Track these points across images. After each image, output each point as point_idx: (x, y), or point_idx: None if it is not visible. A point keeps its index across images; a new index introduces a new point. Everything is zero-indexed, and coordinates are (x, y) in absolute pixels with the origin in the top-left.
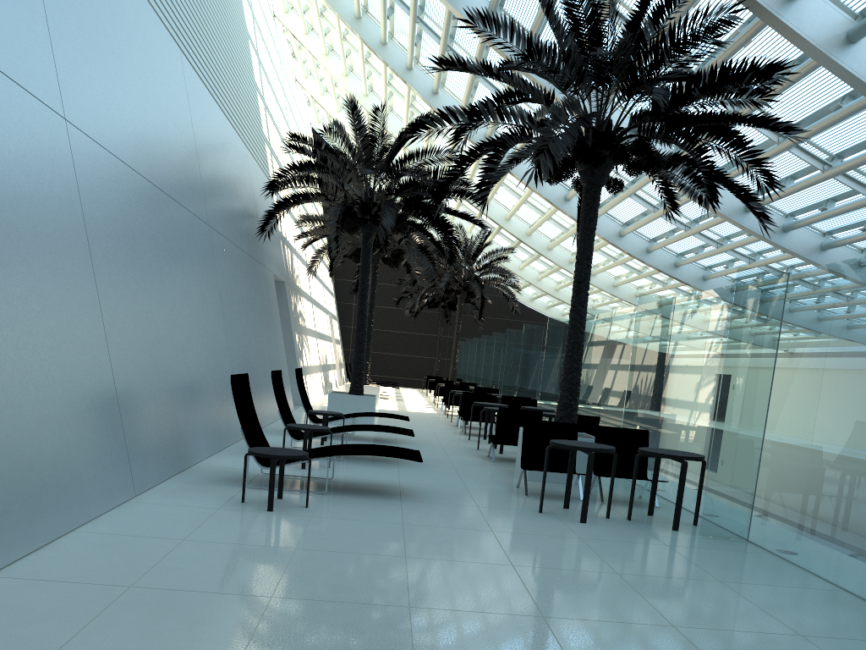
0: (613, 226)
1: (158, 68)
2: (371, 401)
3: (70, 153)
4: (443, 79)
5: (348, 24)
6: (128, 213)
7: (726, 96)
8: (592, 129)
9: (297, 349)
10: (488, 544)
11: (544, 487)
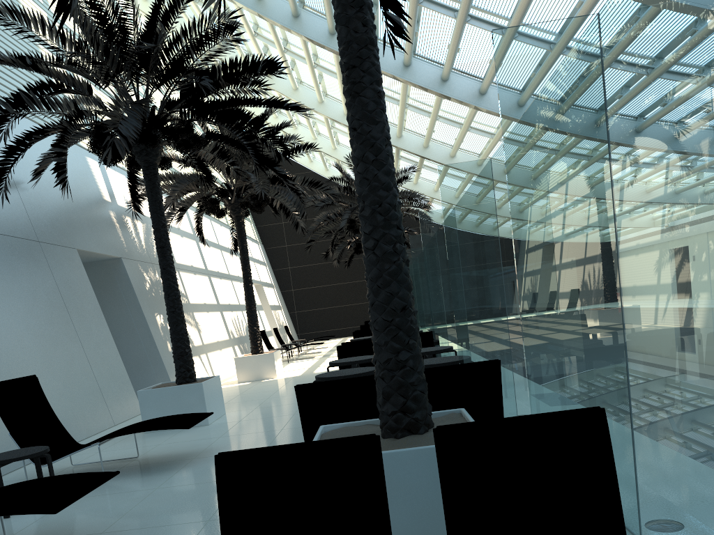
0: None
1: None
2: (197, 390)
3: None
4: None
5: None
6: None
7: None
8: None
9: (159, 333)
10: None
11: None
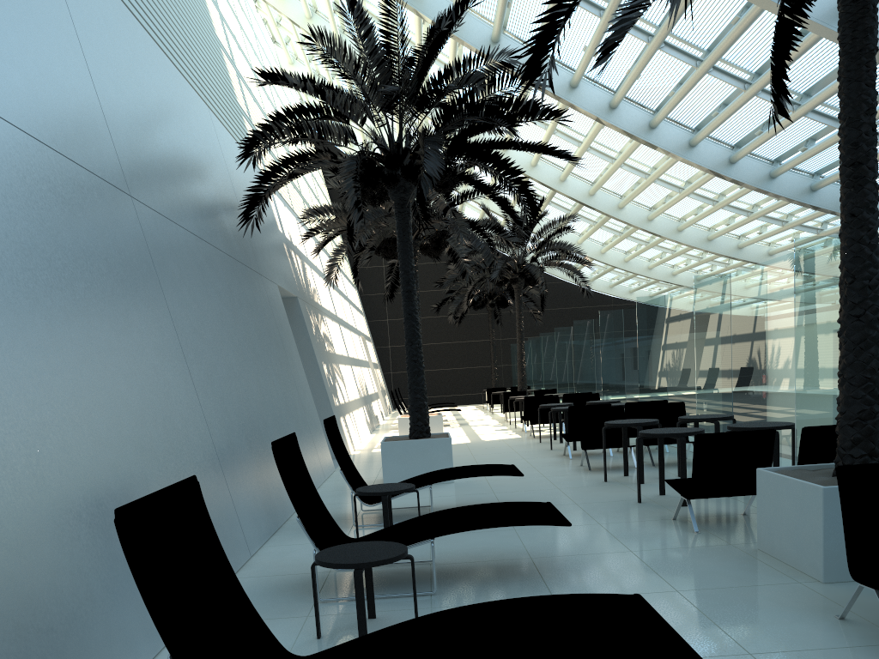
0: (720, 151)
1: None
2: (445, 445)
3: None
4: None
5: None
6: None
7: None
8: None
9: (327, 384)
10: None
11: None
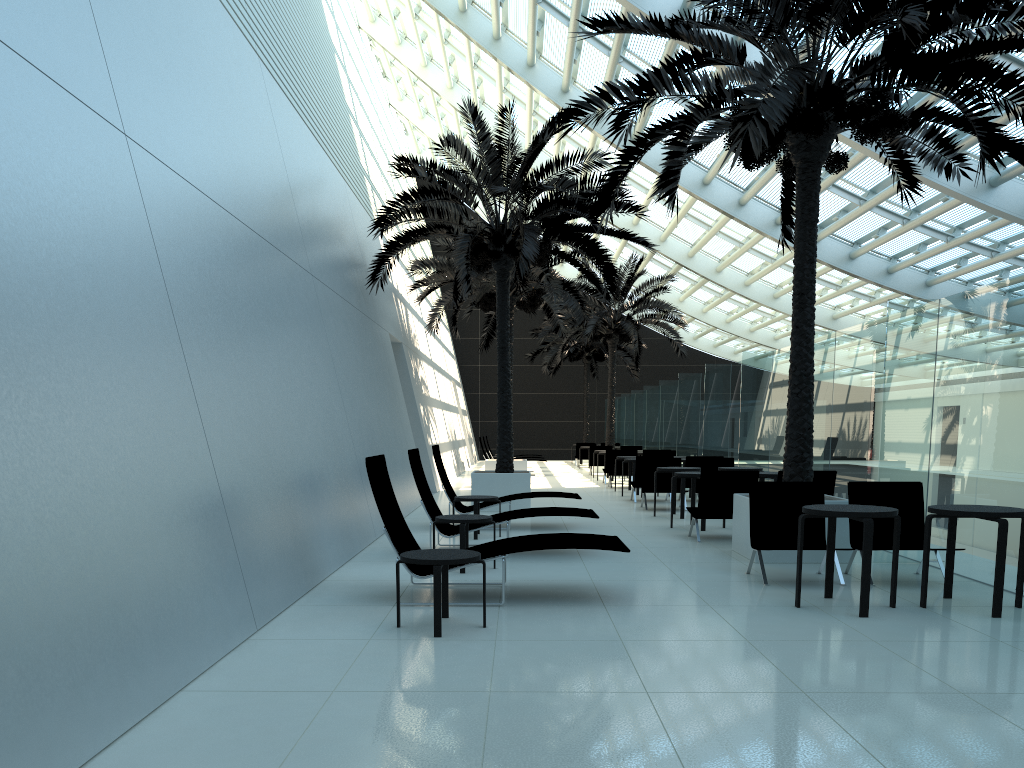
0: None
1: (235, 78)
2: (525, 479)
3: (135, 179)
4: (574, 73)
5: (452, 20)
6: (216, 259)
7: (985, 20)
8: (805, 86)
9: (423, 424)
10: (752, 662)
11: (800, 571)
